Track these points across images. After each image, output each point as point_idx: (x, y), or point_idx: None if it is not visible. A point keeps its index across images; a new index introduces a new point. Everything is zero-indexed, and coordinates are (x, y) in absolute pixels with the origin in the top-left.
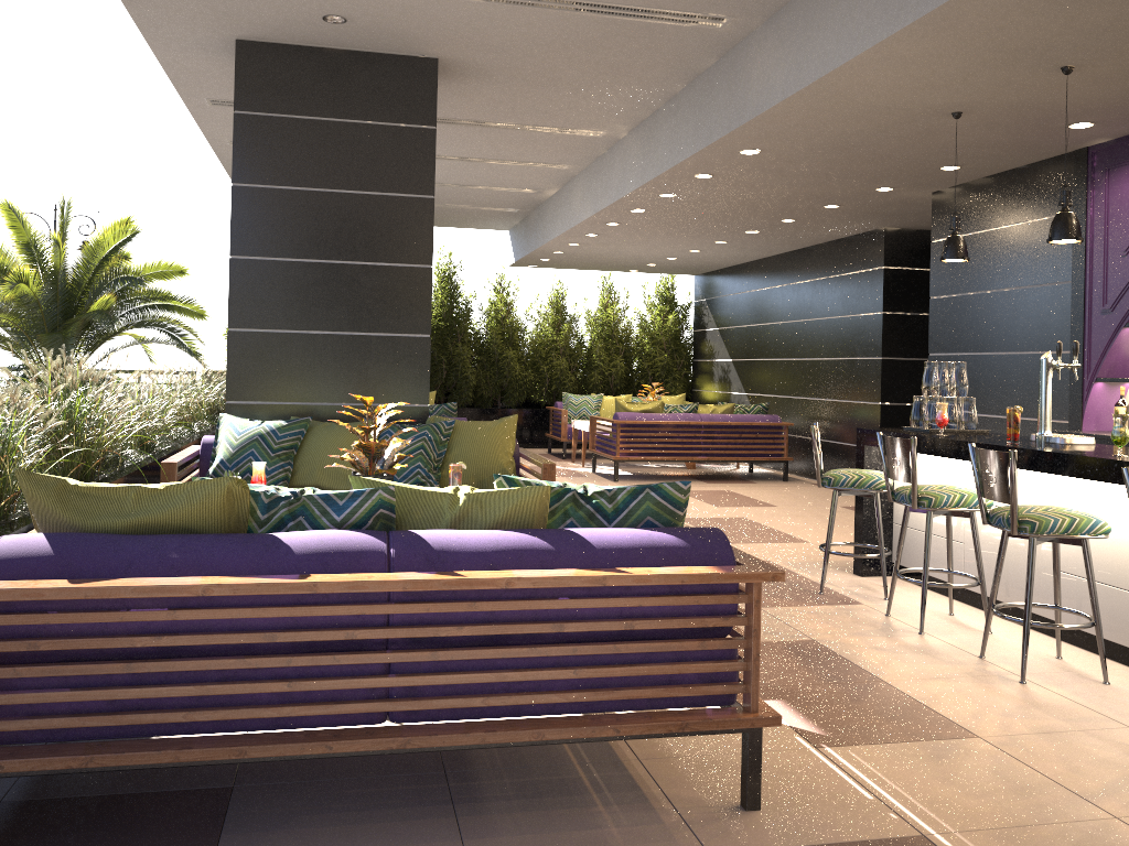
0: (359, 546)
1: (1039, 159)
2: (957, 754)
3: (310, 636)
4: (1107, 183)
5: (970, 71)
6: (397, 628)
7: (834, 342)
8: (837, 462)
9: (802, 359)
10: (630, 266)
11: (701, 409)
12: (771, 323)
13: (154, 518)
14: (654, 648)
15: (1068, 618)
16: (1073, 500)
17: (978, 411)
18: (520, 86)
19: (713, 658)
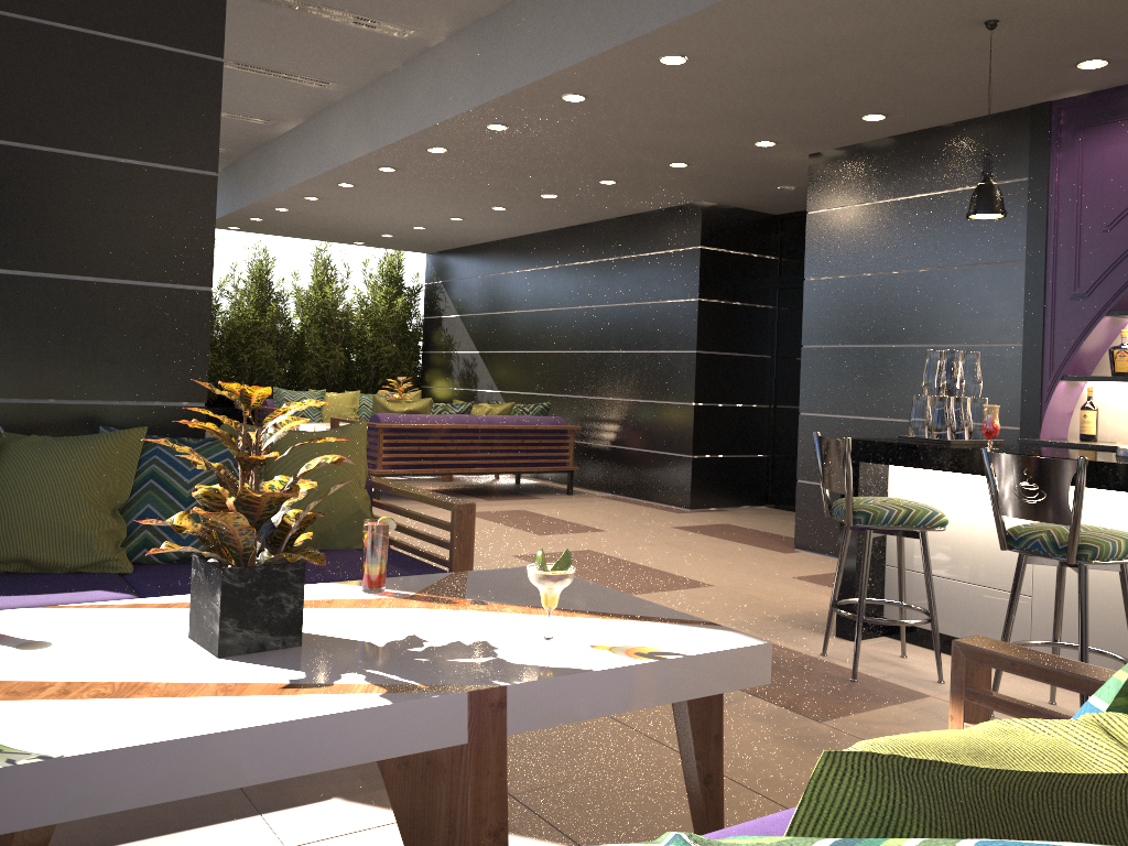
0: None
1: (978, 114)
2: None
3: None
4: (1082, 144)
5: None
6: None
7: (628, 332)
8: (631, 471)
9: (581, 352)
10: (359, 235)
11: (475, 409)
12: (537, 310)
13: None
14: None
15: None
16: None
17: (879, 414)
18: None
19: None
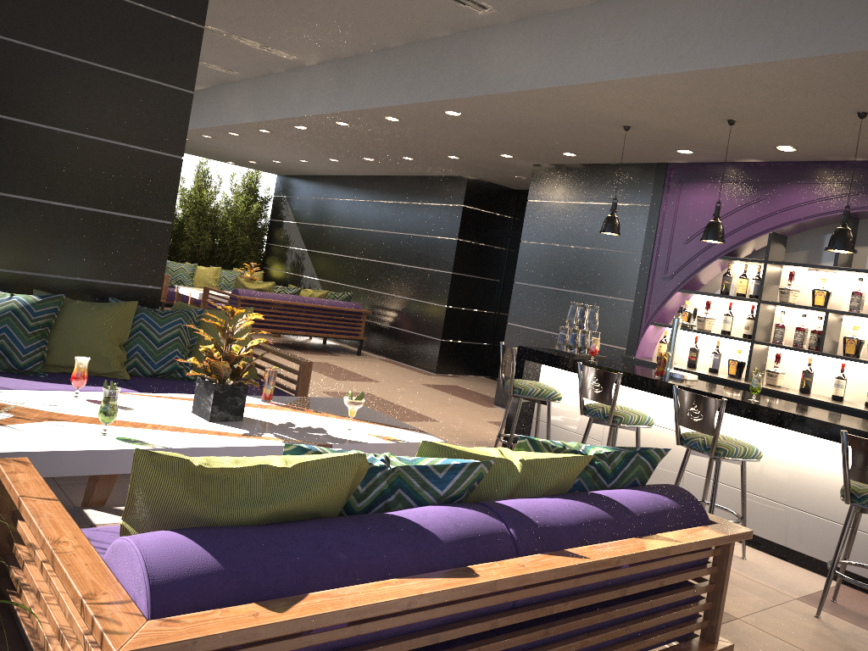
0: (487, 528)
1: (629, 162)
2: (744, 637)
3: (465, 631)
4: (679, 191)
5: (676, 106)
6: (526, 611)
7: (410, 253)
8: (401, 344)
9: (377, 261)
10: (232, 159)
11: (302, 292)
12: (351, 228)
13: (292, 505)
14: (670, 599)
15: None
16: None
17: (552, 330)
18: (265, 5)
19: (690, 600)
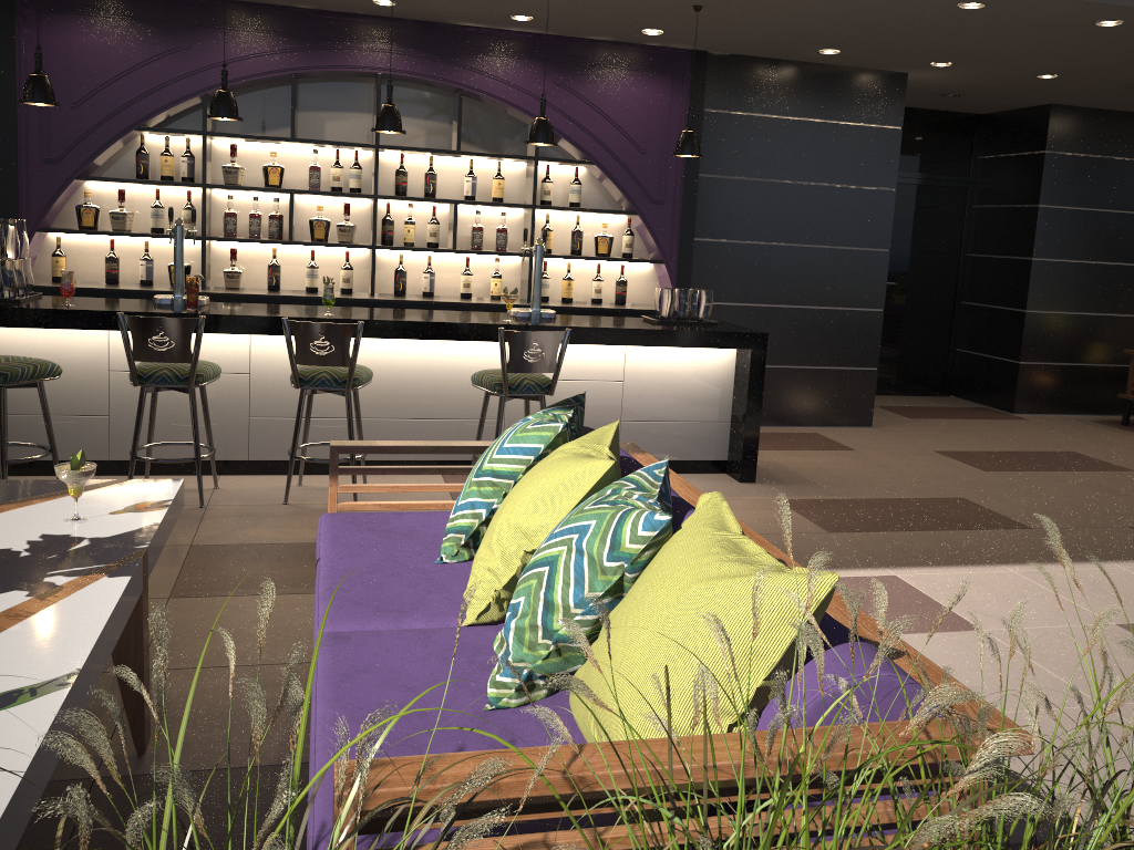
0: None
1: None
2: None
3: None
4: (48, 26)
5: None
6: None
7: None
8: None
9: None
10: None
11: None
12: None
13: None
14: None
15: (266, 454)
16: (270, 355)
17: None
18: None
19: None
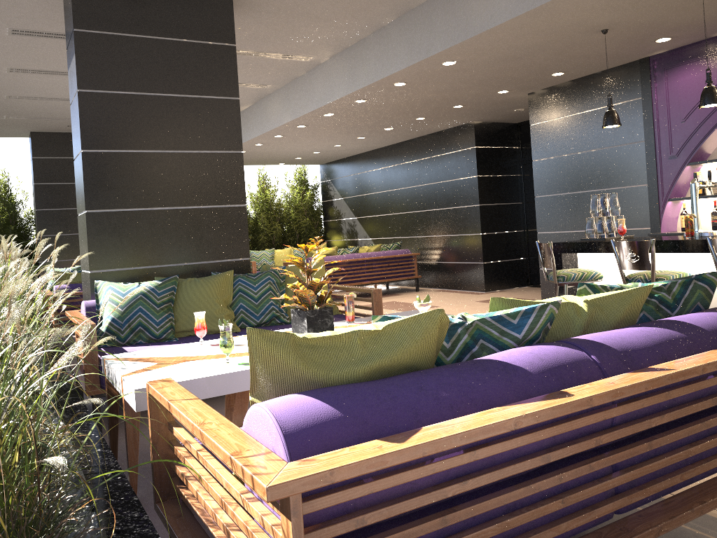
0: (570, 358)
1: (613, 66)
2: None
3: (572, 449)
4: (666, 78)
5: None
6: (626, 427)
7: (440, 198)
8: (450, 275)
9: (415, 212)
10: (282, 160)
11: (360, 250)
12: (387, 190)
13: (389, 360)
14: None
15: None
16: None
17: (578, 229)
18: (278, 18)
19: None
